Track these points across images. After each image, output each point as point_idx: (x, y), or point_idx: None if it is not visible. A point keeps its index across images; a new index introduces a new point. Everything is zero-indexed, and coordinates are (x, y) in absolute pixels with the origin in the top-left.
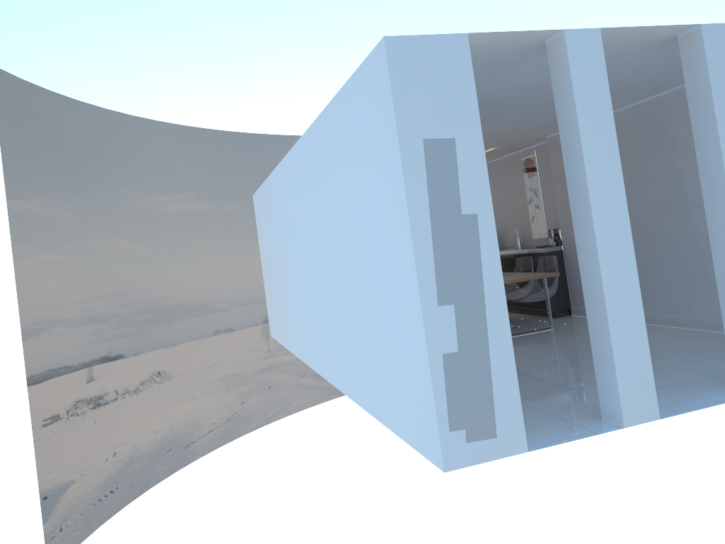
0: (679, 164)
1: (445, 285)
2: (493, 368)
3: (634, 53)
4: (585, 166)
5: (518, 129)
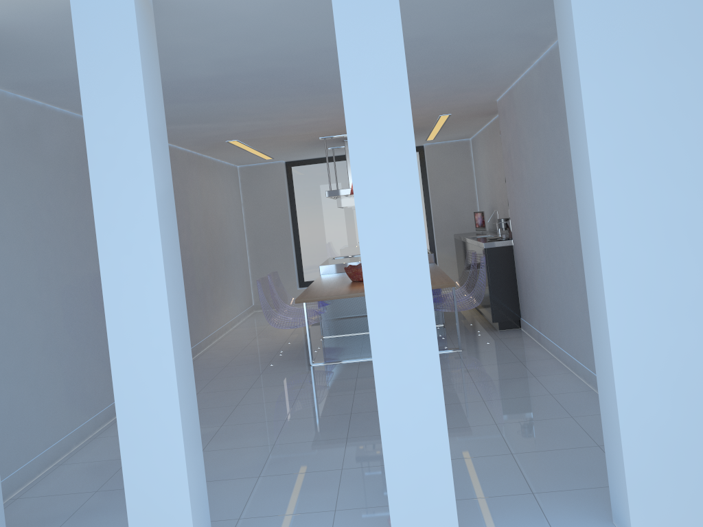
0: (569, 149)
1: None
2: None
3: (326, 1)
4: (93, 195)
5: (421, 97)
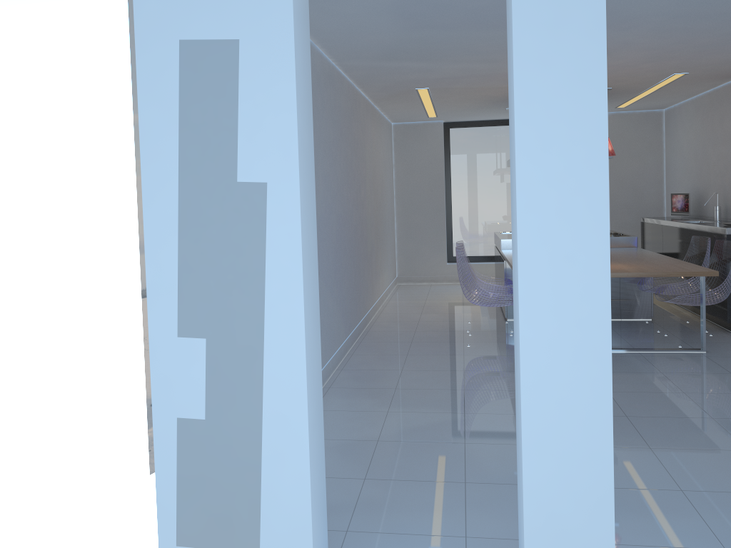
0: None
1: (194, 303)
2: (265, 461)
3: None
4: (516, 102)
5: (689, 44)
